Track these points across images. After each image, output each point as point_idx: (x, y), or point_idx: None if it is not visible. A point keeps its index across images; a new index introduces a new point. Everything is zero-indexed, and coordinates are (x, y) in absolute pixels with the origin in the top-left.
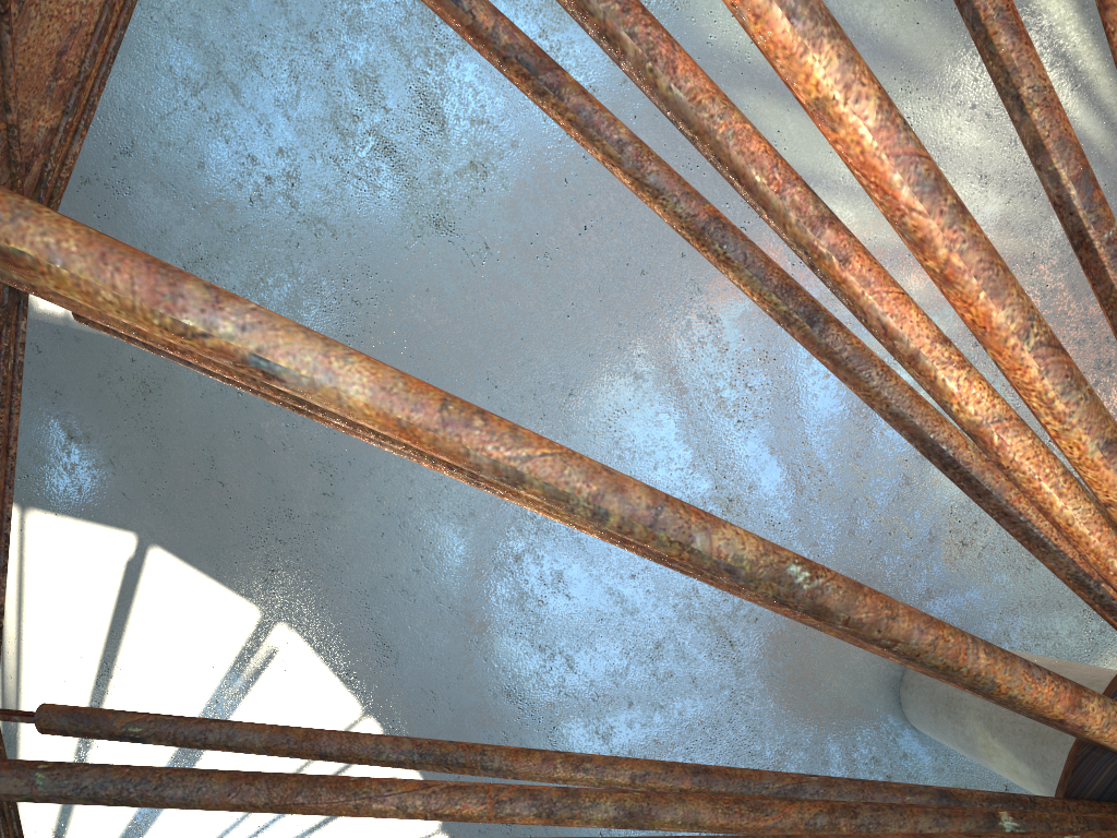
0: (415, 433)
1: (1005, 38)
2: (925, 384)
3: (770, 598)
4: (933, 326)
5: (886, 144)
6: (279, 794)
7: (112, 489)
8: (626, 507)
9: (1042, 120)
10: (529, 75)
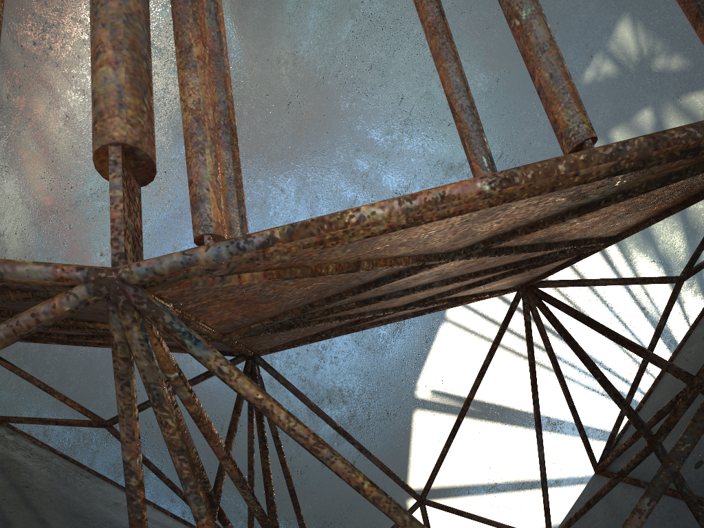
0: None
1: None
2: None
3: None
4: None
5: None
6: None
7: (388, 522)
8: None
9: None
10: None
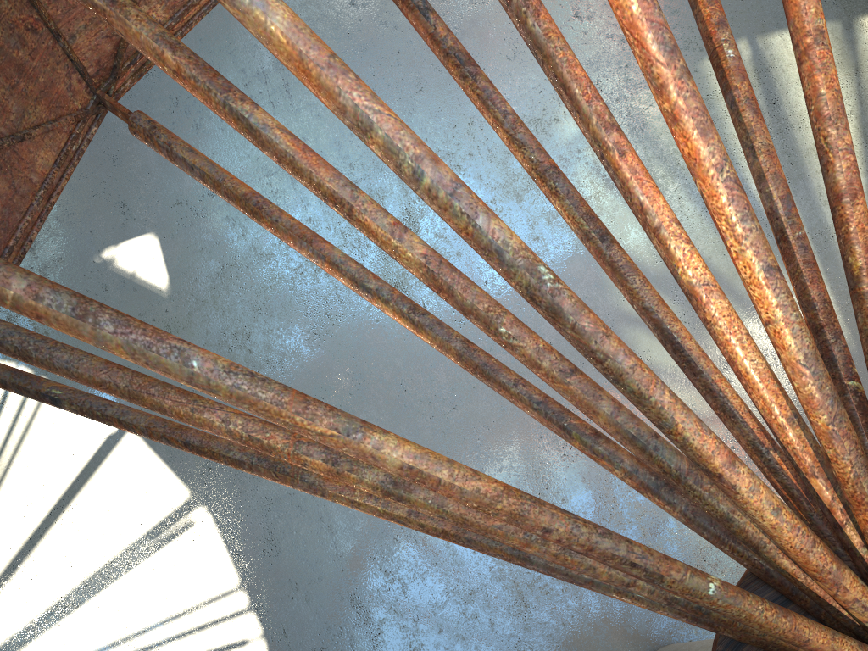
0: (308, 66)
1: (748, 114)
2: (663, 251)
3: (523, 290)
4: (672, 213)
5: (646, 12)
6: (138, 382)
7: None
8: (436, 174)
9: (765, 161)
10: (460, 65)
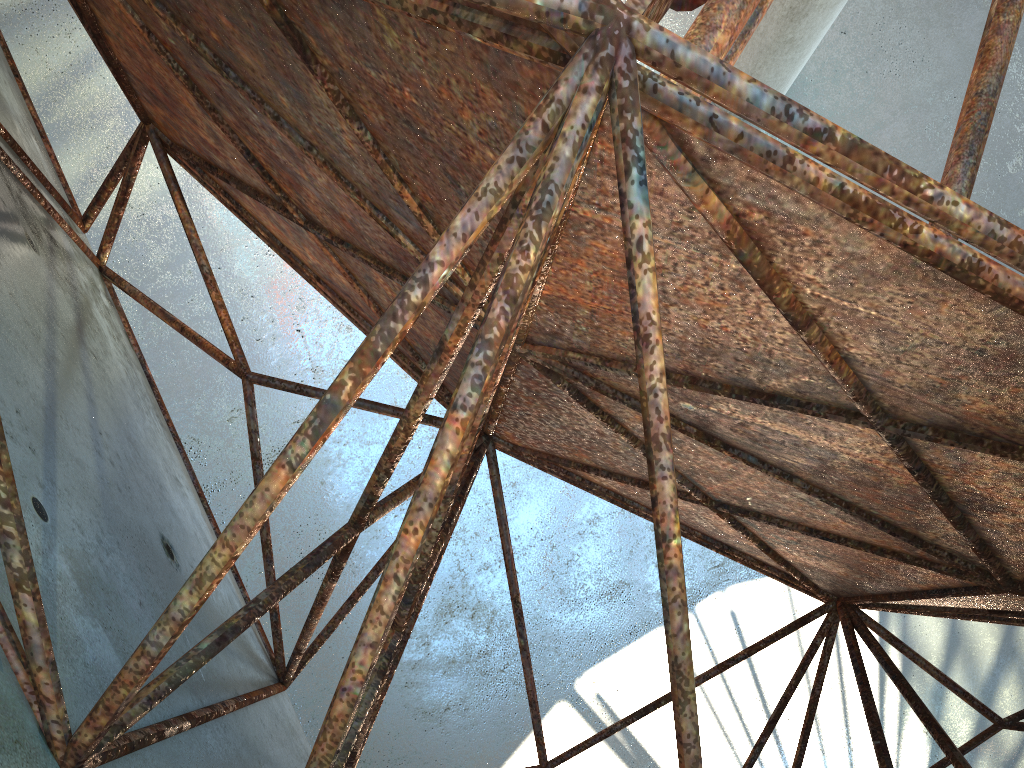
0: None
1: None
2: None
3: None
4: None
5: None
6: None
7: None
8: None
9: None
10: None
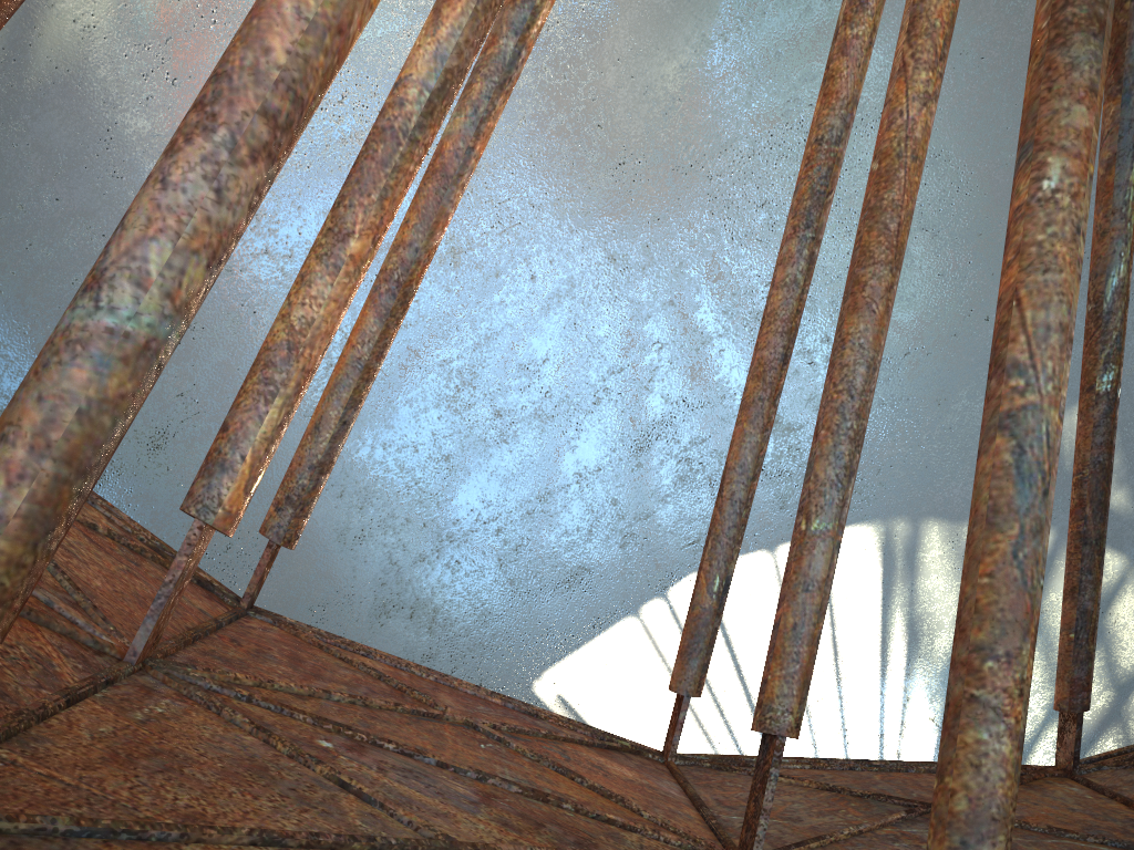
0: None
1: None
2: None
3: None
4: None
5: None
6: (884, 251)
7: None
8: None
9: None
10: None
